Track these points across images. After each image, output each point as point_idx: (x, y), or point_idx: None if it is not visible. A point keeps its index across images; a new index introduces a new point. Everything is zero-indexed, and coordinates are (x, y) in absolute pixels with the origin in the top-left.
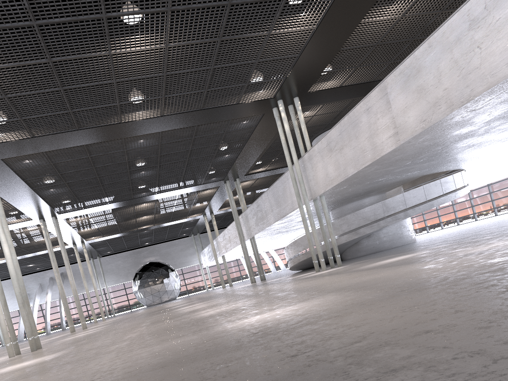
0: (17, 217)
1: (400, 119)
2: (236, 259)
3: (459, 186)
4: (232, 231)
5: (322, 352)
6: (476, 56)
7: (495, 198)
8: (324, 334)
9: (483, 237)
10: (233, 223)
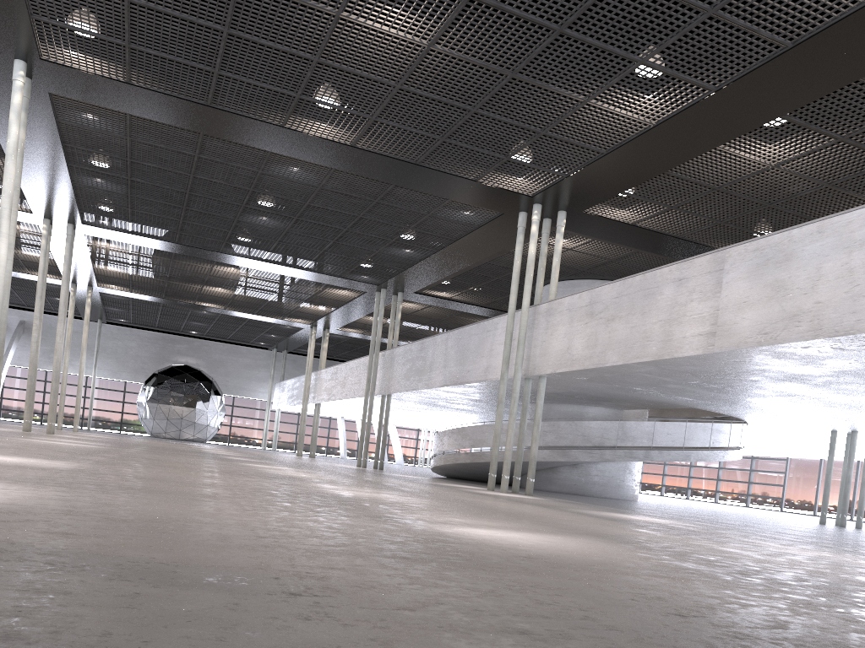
0: None
1: (728, 316)
2: (329, 417)
3: (733, 445)
4: (354, 371)
5: (732, 625)
6: None
7: (755, 480)
8: (689, 599)
9: (776, 535)
10: (363, 360)
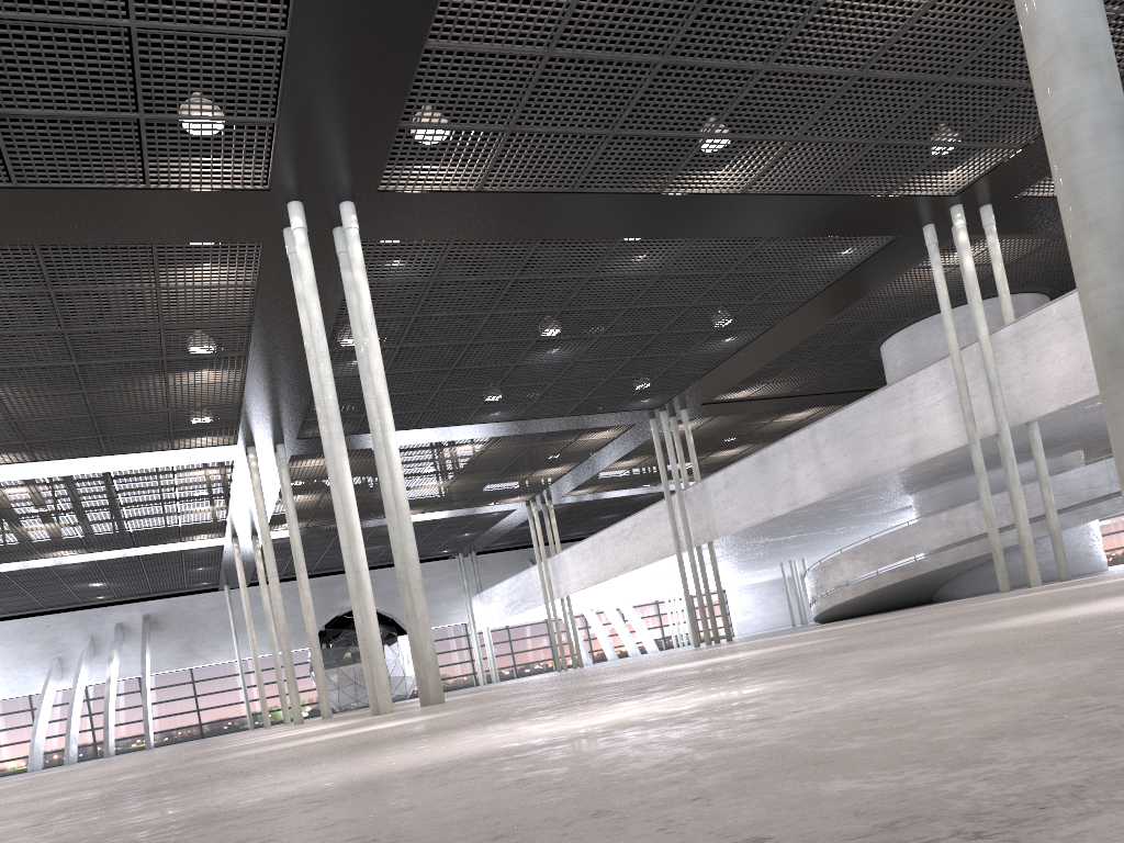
0: (215, 429)
1: None
2: (545, 620)
3: None
4: (631, 533)
5: None
6: None
7: None
8: None
9: None
10: (643, 515)
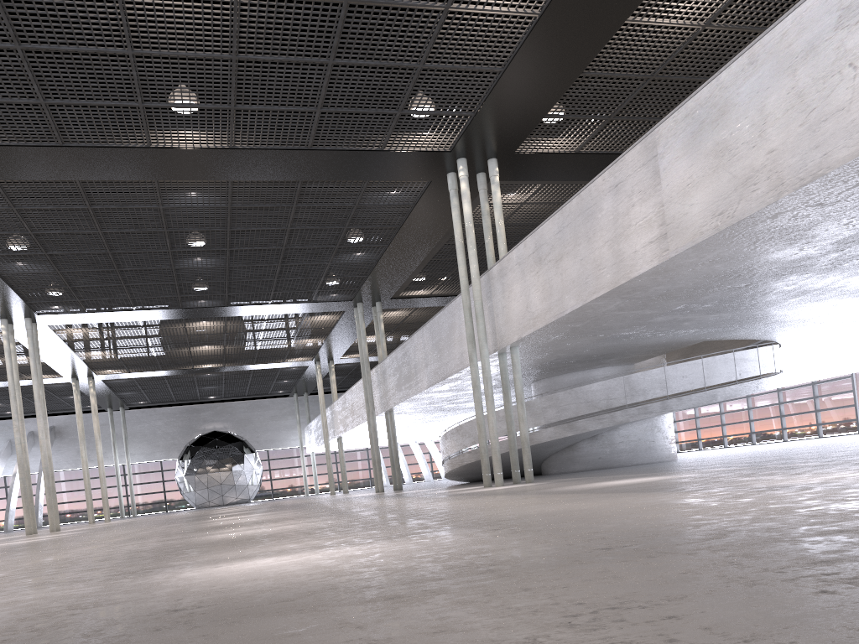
0: None
1: (675, 209)
2: (366, 448)
3: (766, 371)
4: (358, 395)
5: None
6: (844, 85)
7: (823, 407)
8: None
9: (804, 463)
10: (362, 382)
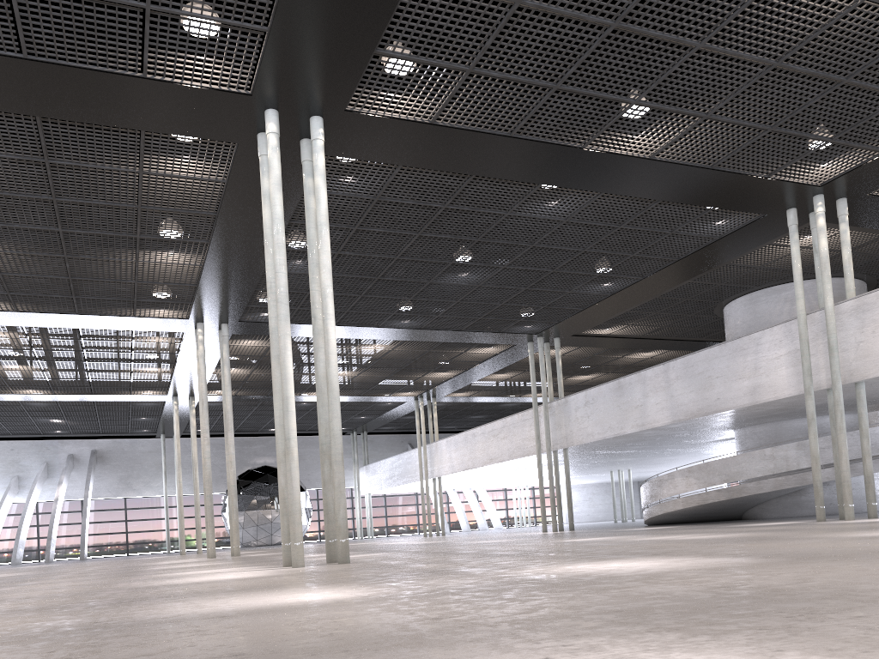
0: (172, 304)
1: None
2: (415, 493)
3: None
4: (499, 433)
5: None
6: None
7: None
8: None
9: None
10: (511, 419)
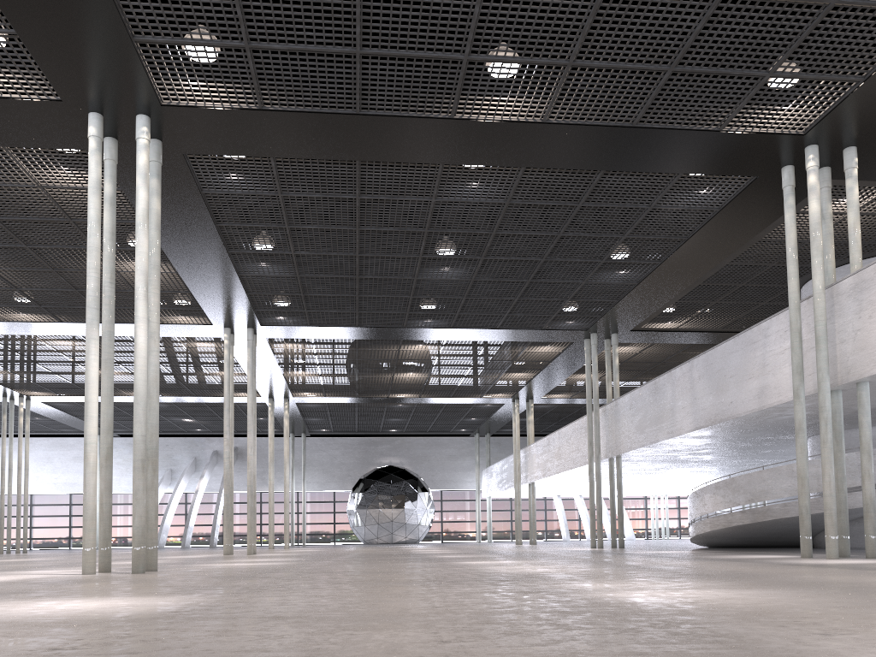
0: (186, 311)
1: None
2: (544, 498)
3: None
4: (570, 437)
5: None
6: None
7: None
8: None
9: None
10: (578, 423)
